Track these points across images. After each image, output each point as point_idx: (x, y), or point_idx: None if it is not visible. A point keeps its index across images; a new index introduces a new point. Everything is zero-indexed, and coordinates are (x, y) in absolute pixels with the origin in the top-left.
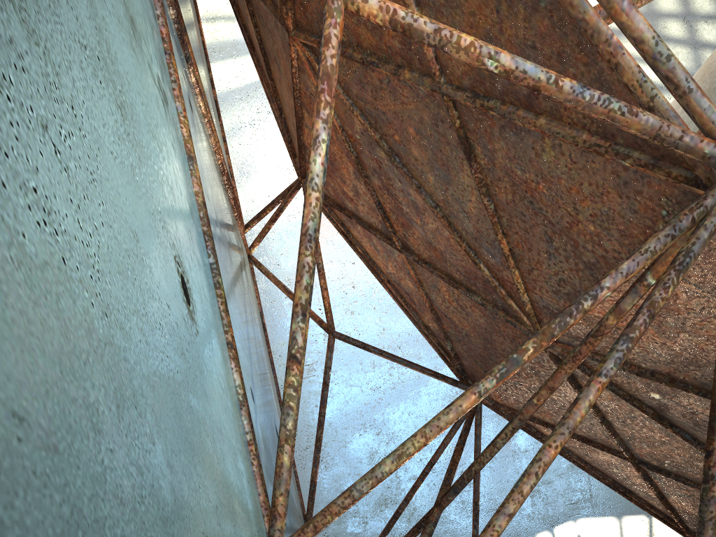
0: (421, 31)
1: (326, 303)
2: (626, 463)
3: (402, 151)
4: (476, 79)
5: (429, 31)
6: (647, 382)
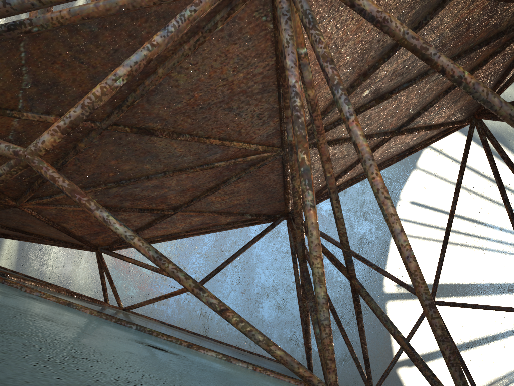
0: (78, 116)
1: None
2: (393, 139)
3: (121, 175)
4: (111, 100)
5: (80, 111)
6: (354, 93)
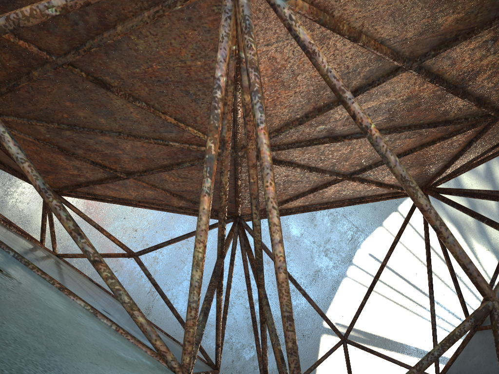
0: None
1: (117, 242)
2: (345, 182)
3: (75, 120)
4: (68, 39)
5: (3, 22)
6: (309, 124)
